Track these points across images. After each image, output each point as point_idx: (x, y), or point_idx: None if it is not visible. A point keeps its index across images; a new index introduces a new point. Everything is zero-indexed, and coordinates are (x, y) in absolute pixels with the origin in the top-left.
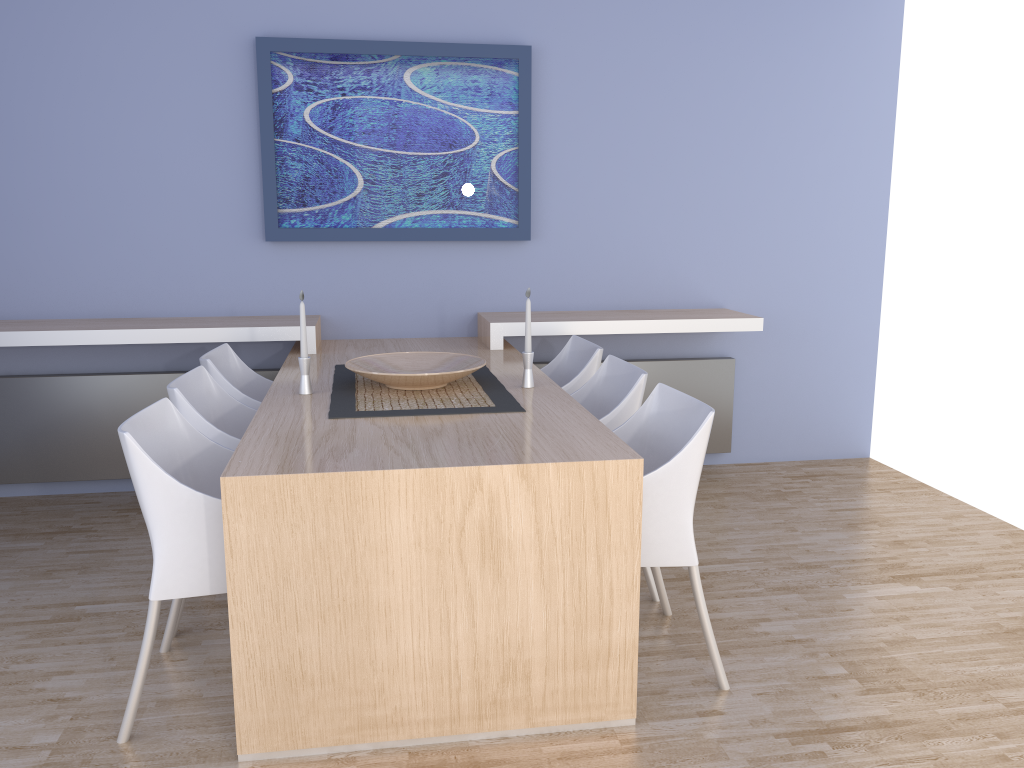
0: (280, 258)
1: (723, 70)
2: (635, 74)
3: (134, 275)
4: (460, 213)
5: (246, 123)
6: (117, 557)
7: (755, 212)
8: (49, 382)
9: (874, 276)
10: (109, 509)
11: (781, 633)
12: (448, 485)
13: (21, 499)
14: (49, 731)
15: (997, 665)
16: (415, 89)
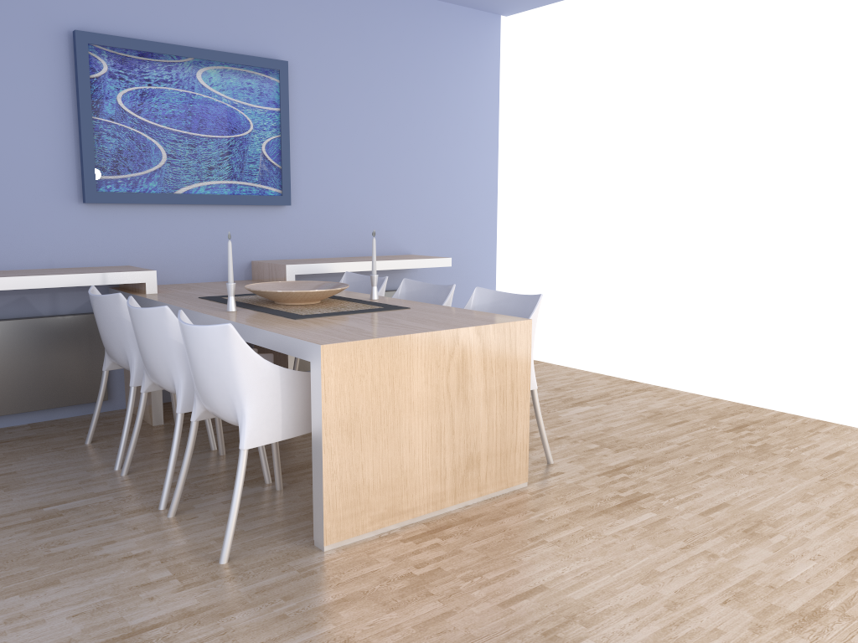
0: (94, 218)
1: (405, 91)
2: (352, 88)
3: None
4: (241, 183)
5: (62, 102)
6: (24, 476)
7: (426, 188)
8: None
9: (492, 232)
10: None
11: (549, 436)
12: (442, 342)
13: None
14: (156, 571)
15: (658, 431)
16: (205, 85)
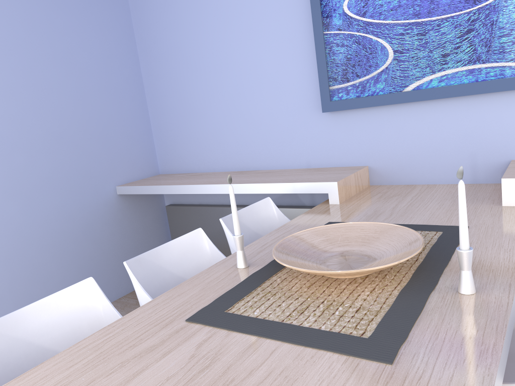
0: (336, 124)
1: None
2: None
3: (251, 143)
4: (487, 66)
5: (307, 25)
6: None
7: None
8: (213, 210)
9: None
10: None
11: None
12: None
13: None
14: None
15: None
16: None
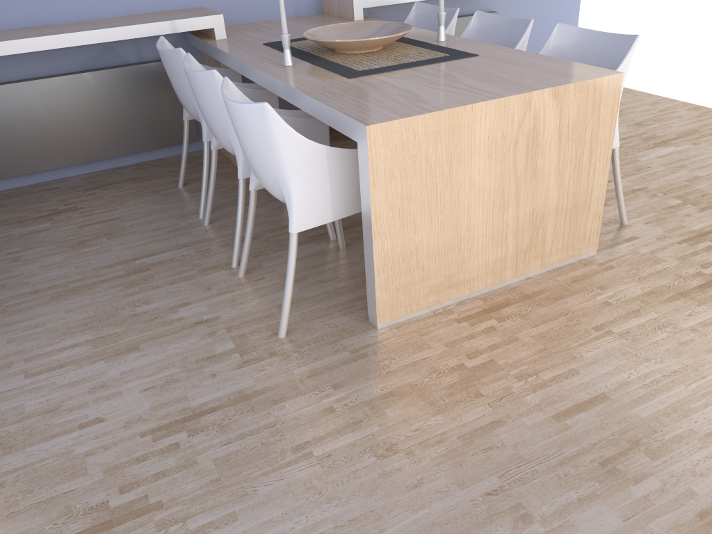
0: None
1: None
2: None
3: None
4: None
5: None
6: (125, 223)
7: None
8: None
9: None
10: (74, 191)
11: (625, 187)
12: (510, 110)
13: None
14: (221, 342)
15: None
16: None
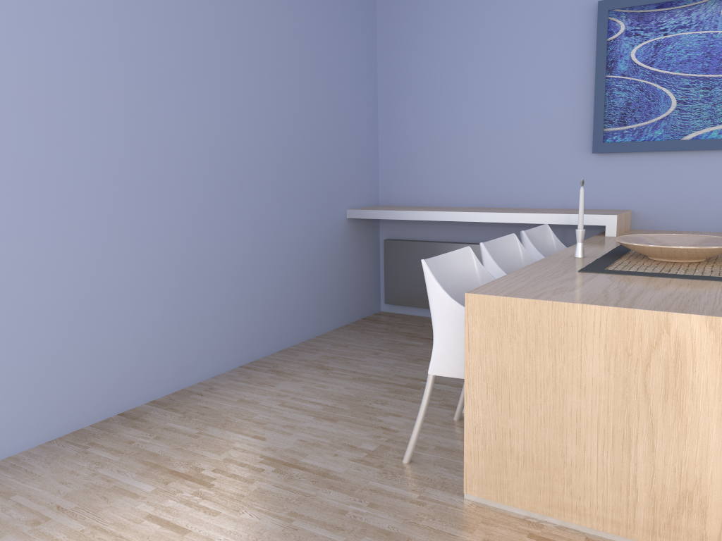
0: (603, 166)
1: None
2: None
3: (501, 179)
4: None
5: (586, 67)
6: None
7: None
8: (445, 246)
9: None
10: None
11: None
12: (637, 324)
13: (424, 318)
14: (372, 443)
15: None
16: None
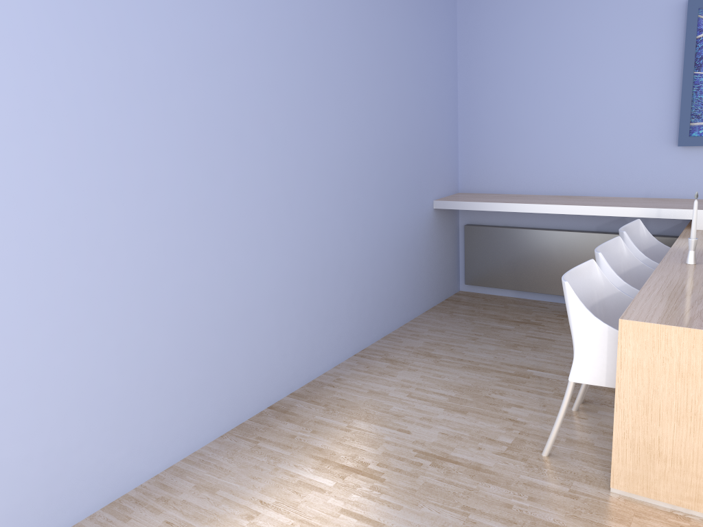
0: (687, 158)
1: None
2: None
3: (583, 169)
4: None
5: (673, 62)
6: (553, 345)
7: None
8: (526, 232)
9: None
10: (552, 313)
11: None
12: None
13: (504, 298)
14: (507, 436)
15: None
16: None
